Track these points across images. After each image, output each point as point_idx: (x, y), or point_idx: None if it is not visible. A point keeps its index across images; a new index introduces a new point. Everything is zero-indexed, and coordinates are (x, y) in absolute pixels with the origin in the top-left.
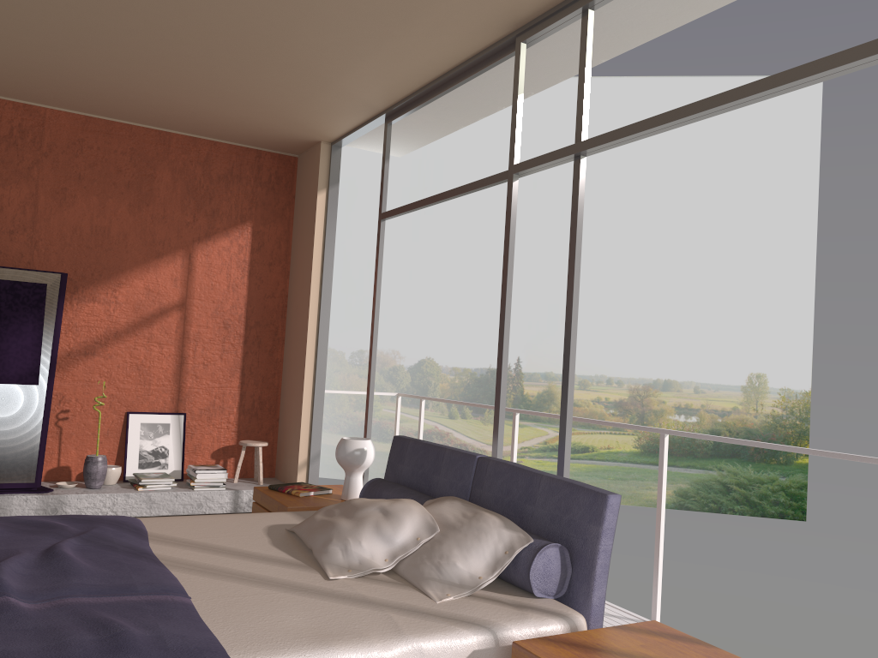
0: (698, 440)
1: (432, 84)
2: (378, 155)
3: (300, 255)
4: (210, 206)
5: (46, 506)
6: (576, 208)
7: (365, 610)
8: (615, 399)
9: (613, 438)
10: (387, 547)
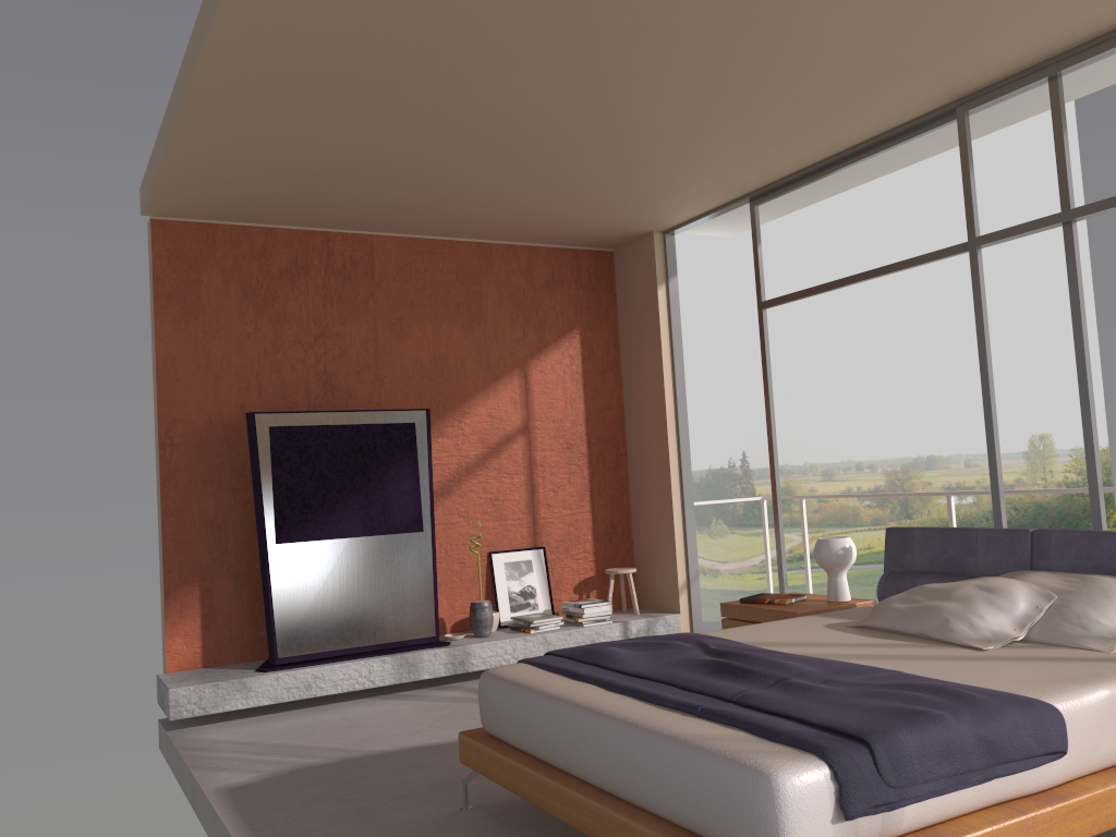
0: (978, 525)
1: (829, 161)
2: None
3: (638, 359)
4: (537, 317)
5: (454, 659)
6: (1075, 274)
7: (1064, 663)
8: (869, 488)
9: (873, 535)
10: (1009, 618)
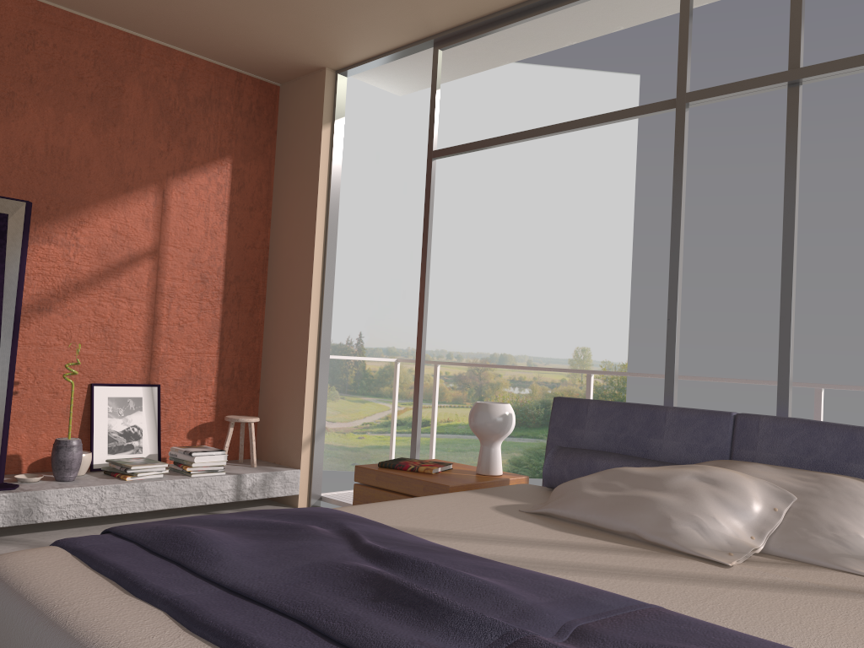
0: (530, 411)
1: (530, 3)
2: None
3: (291, 200)
4: (186, 133)
5: (18, 507)
6: (795, 140)
7: (861, 601)
8: (454, 373)
9: (453, 411)
10: (743, 521)
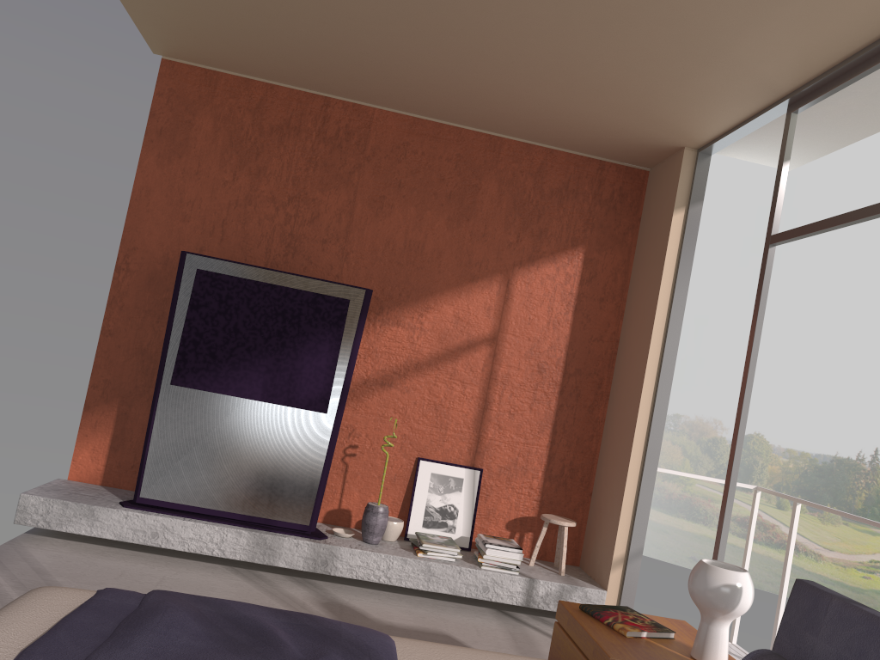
0: None
1: None
2: (718, 201)
3: (641, 291)
4: (537, 224)
5: (316, 556)
6: None
7: None
8: None
9: None
10: None
